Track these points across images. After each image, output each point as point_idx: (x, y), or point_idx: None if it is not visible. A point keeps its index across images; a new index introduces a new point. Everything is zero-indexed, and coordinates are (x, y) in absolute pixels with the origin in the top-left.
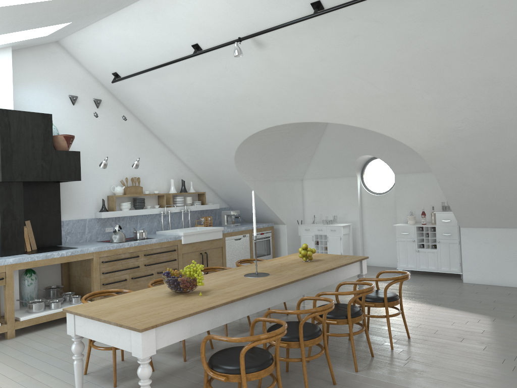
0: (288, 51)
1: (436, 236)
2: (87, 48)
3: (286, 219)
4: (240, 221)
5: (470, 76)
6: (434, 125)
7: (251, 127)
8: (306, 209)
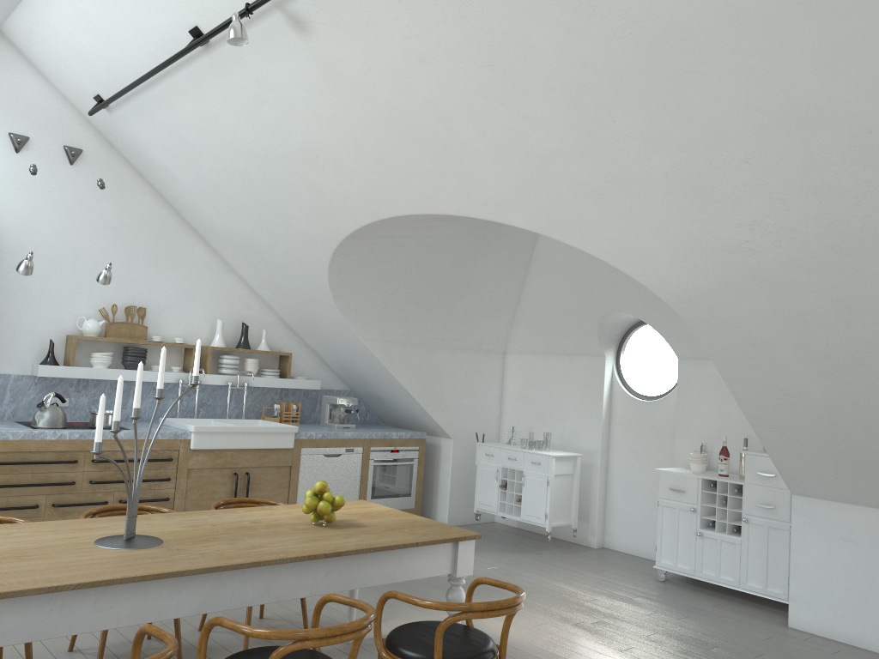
0: (354, 39)
1: (742, 506)
2: (43, 44)
3: (455, 427)
4: (372, 421)
5: (748, 101)
6: (688, 233)
7: (338, 220)
8: (506, 413)
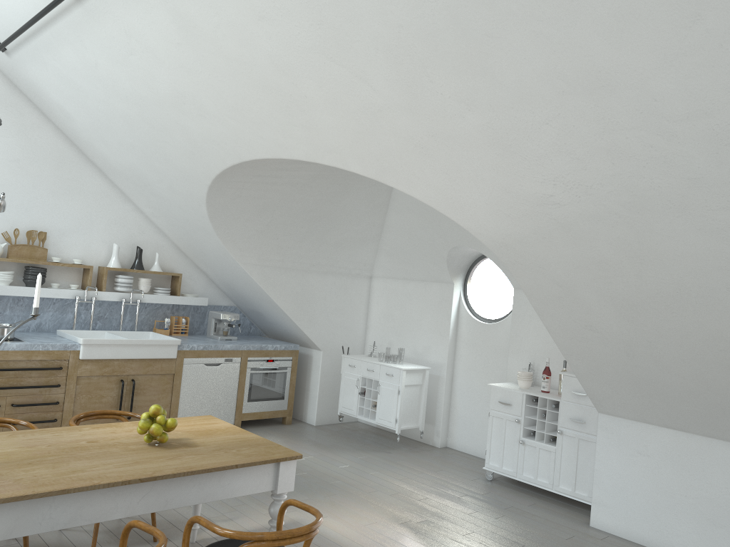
0: None
1: (558, 420)
2: None
3: (324, 340)
4: (256, 333)
5: (546, 66)
6: (501, 186)
7: (208, 161)
8: (370, 329)
